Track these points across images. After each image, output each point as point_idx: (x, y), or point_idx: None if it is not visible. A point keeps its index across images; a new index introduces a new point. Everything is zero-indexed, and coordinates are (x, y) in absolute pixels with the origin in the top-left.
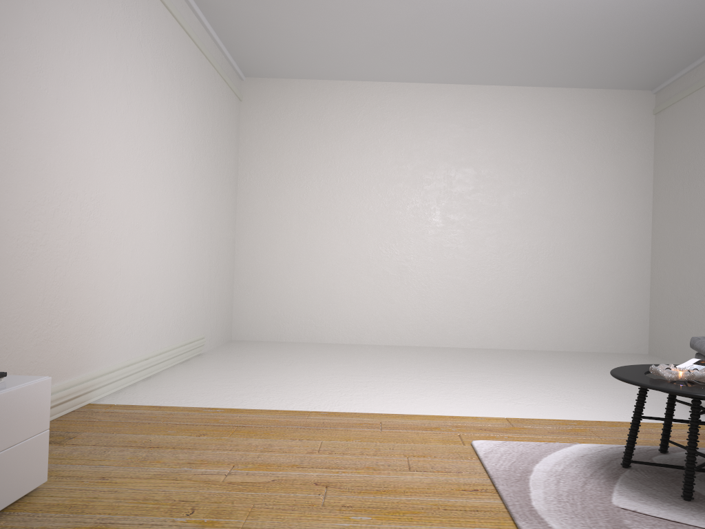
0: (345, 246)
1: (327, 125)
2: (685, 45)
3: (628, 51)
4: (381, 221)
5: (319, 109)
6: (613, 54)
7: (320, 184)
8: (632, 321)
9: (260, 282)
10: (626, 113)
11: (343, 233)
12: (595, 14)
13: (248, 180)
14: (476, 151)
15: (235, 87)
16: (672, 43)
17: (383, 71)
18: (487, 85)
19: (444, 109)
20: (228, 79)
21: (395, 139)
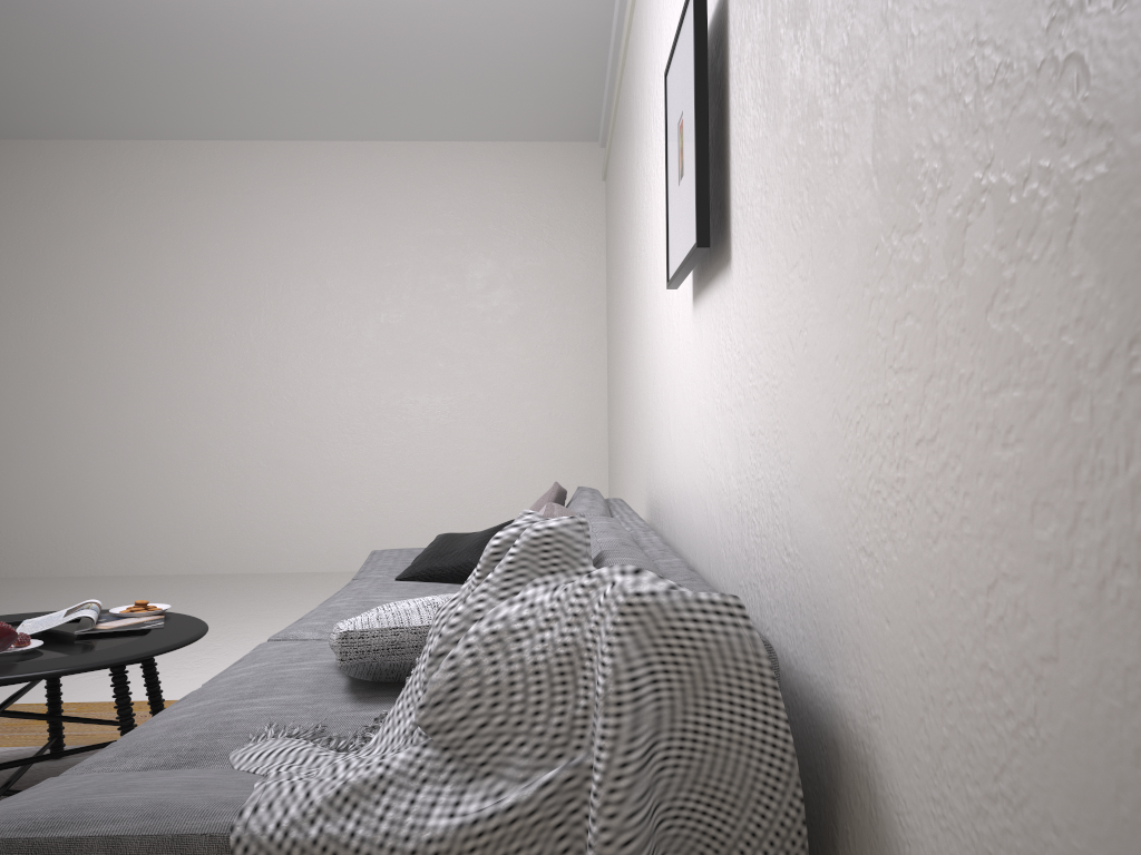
0: (101, 415)
1: (63, 214)
2: (556, 70)
3: (480, 81)
4: (160, 370)
5: (49, 189)
6: (462, 87)
7: (55, 314)
8: None
9: None
10: (560, 180)
11: (97, 394)
12: (346, 23)
13: None
14: (316, 249)
15: None
16: (532, 67)
17: (131, 123)
18: (330, 141)
19: (259, 183)
20: None
21: (179, 234)
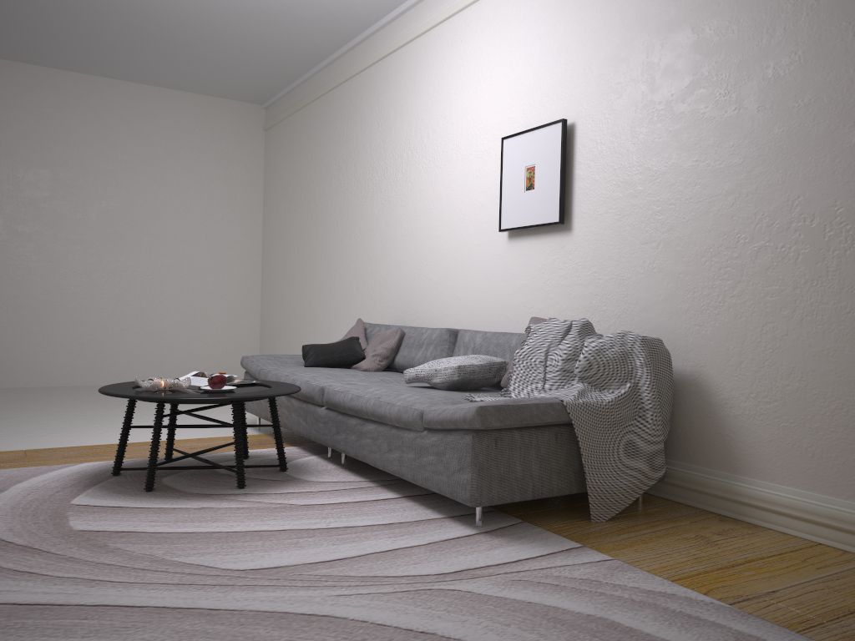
0: None
1: None
2: (276, 66)
3: (221, 61)
4: None
5: None
6: (206, 62)
7: None
8: (242, 347)
9: None
10: (235, 126)
11: None
12: (169, 17)
13: None
14: (53, 149)
15: None
16: (263, 62)
17: None
18: (67, 71)
19: (7, 92)
20: None
21: None
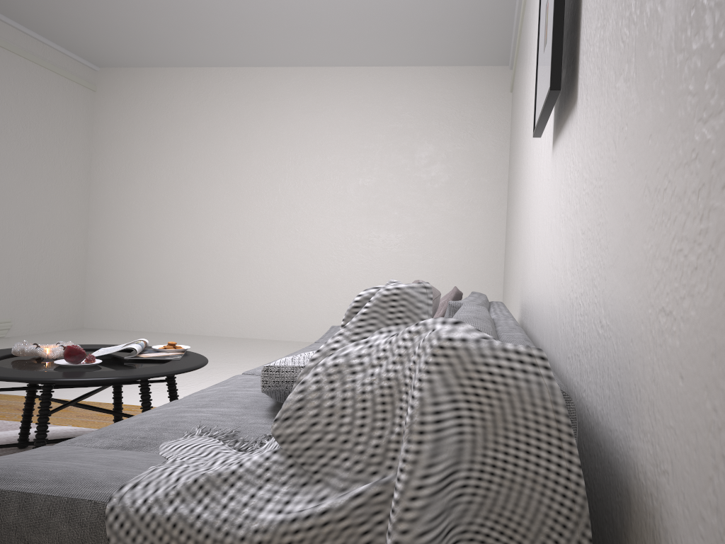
0: (190, 236)
1: (175, 113)
2: (479, 12)
3: (428, 22)
4: (225, 210)
5: (168, 97)
6: (417, 26)
7: (167, 173)
8: None
9: (111, 270)
10: (481, 92)
11: (188, 223)
12: None
13: (100, 169)
14: (321, 136)
15: (76, 78)
16: (463, 11)
17: (215, 55)
18: (334, 67)
19: (289, 94)
20: (59, 69)
21: (240, 126)
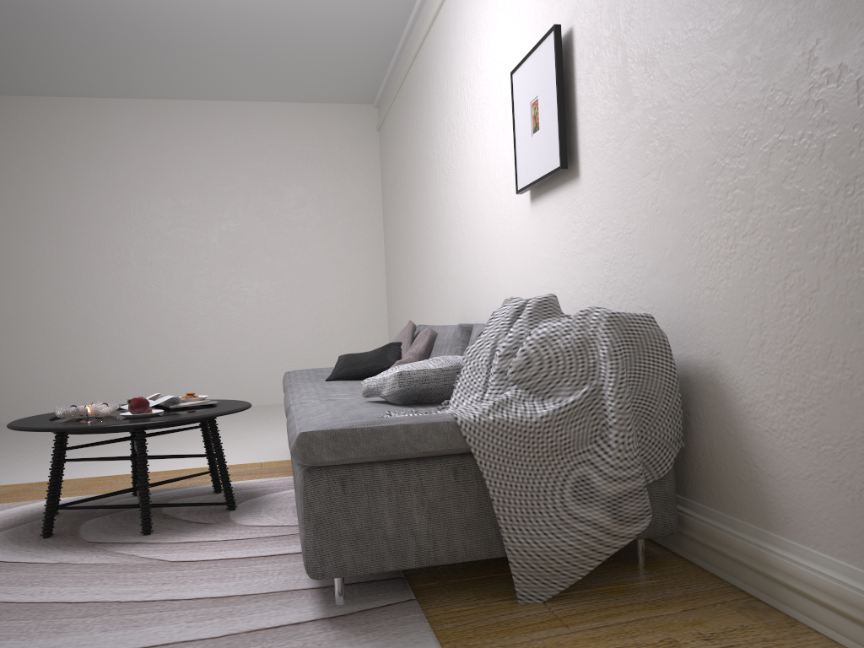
0: (9, 302)
1: None
2: (358, 56)
3: (304, 61)
4: (55, 268)
5: None
6: (290, 65)
7: None
8: None
9: None
10: (347, 130)
11: (5, 286)
12: (223, 20)
13: None
14: (172, 178)
15: None
16: (343, 54)
17: (30, 83)
18: (180, 100)
19: (127, 129)
20: None
21: (66, 167)
